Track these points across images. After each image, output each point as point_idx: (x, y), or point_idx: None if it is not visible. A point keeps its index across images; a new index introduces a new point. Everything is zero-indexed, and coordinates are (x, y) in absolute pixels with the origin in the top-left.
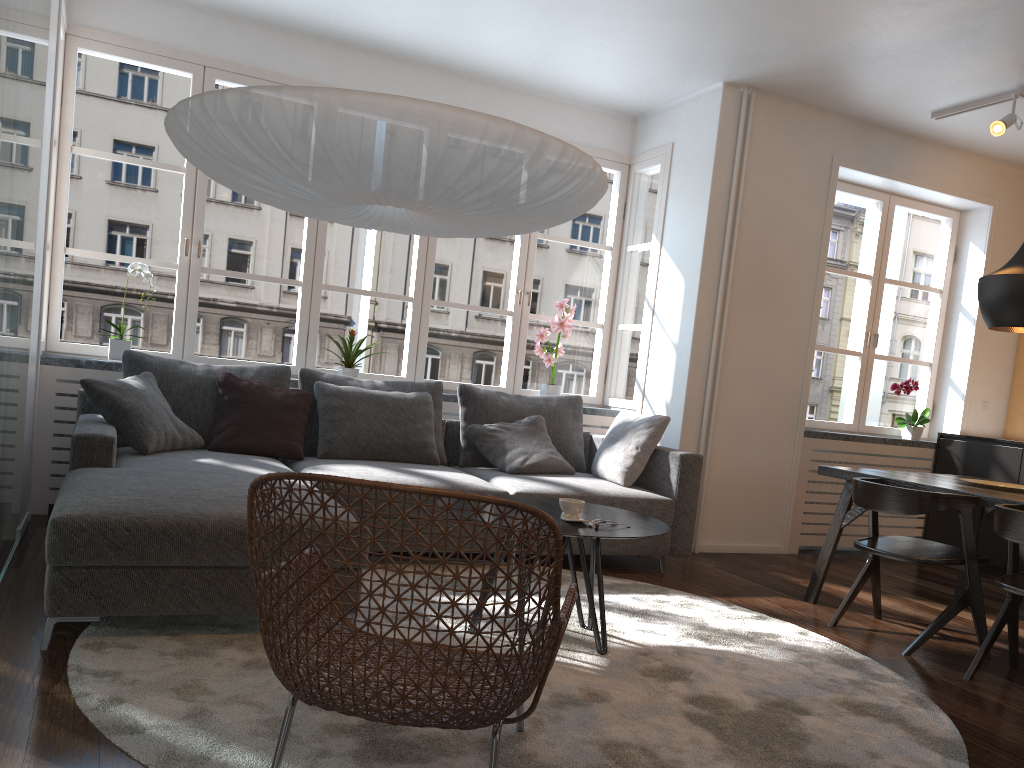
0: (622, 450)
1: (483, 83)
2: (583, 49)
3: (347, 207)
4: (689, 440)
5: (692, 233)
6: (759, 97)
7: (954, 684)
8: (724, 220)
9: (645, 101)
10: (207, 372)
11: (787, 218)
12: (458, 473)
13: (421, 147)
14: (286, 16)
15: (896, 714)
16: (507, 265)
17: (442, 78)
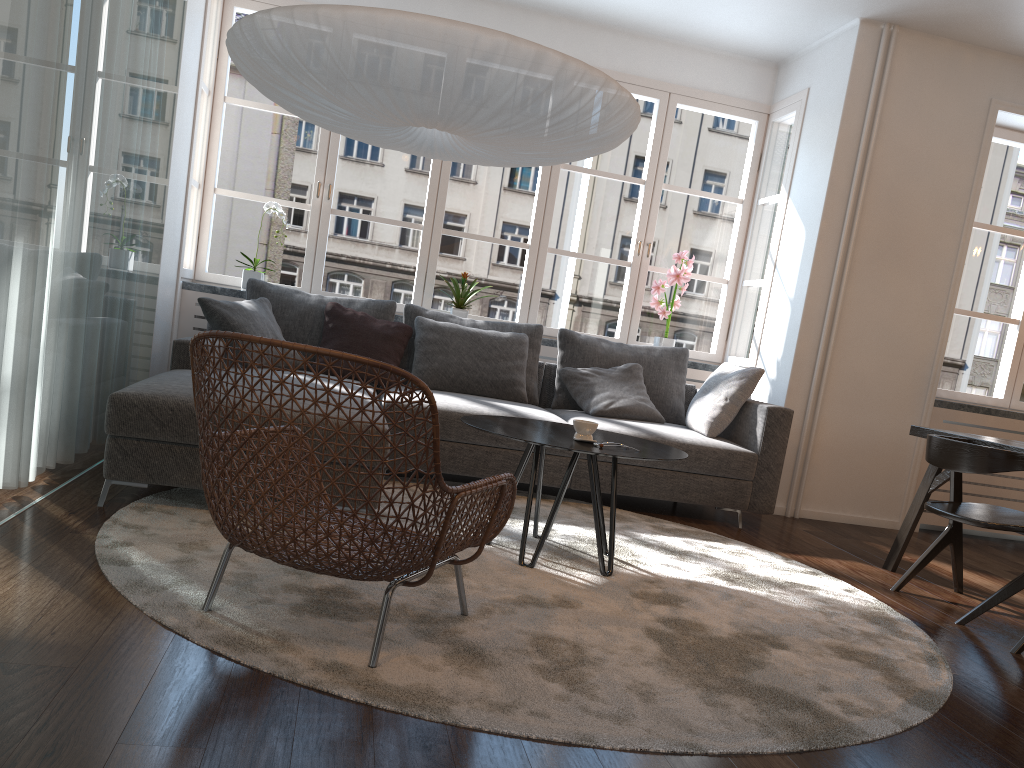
0: (711, 401)
1: (614, 31)
2: None
3: (393, 131)
4: (796, 399)
5: (817, 182)
6: (903, 34)
7: (992, 654)
8: (852, 168)
9: (783, 45)
10: (318, 302)
11: (929, 167)
12: (536, 409)
13: (417, 60)
14: None
15: (890, 664)
16: (725, 246)
17: (572, 27)
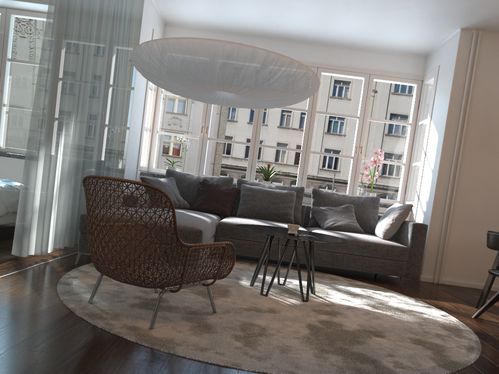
0: (385, 221)
1: (340, 47)
2: (377, 22)
3: (207, 94)
4: (436, 221)
5: (443, 110)
6: (485, 34)
7: None
8: (460, 102)
9: (425, 46)
10: (197, 178)
11: None
12: None
13: (200, 58)
14: (245, 28)
15: (442, 349)
16: None
17: (319, 47)
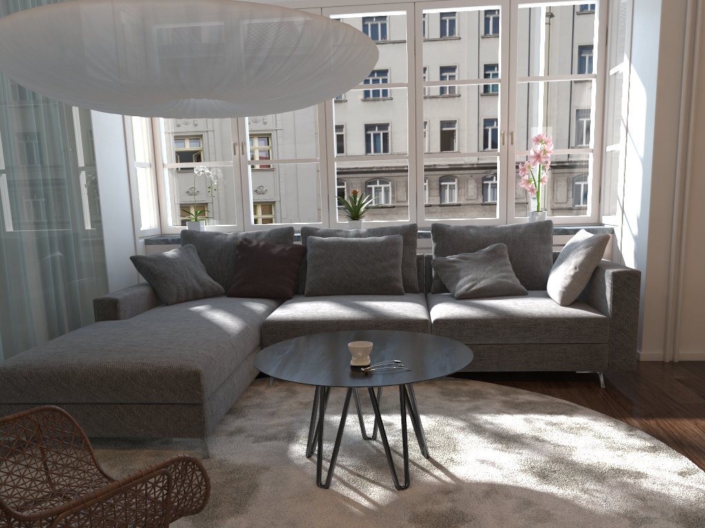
0: (563, 271)
1: None
2: None
3: (168, 106)
4: (658, 252)
5: (650, 43)
6: None
7: None
8: (683, 21)
9: None
10: (232, 239)
11: None
12: (402, 303)
13: (86, 46)
14: None
15: None
16: None
17: None
